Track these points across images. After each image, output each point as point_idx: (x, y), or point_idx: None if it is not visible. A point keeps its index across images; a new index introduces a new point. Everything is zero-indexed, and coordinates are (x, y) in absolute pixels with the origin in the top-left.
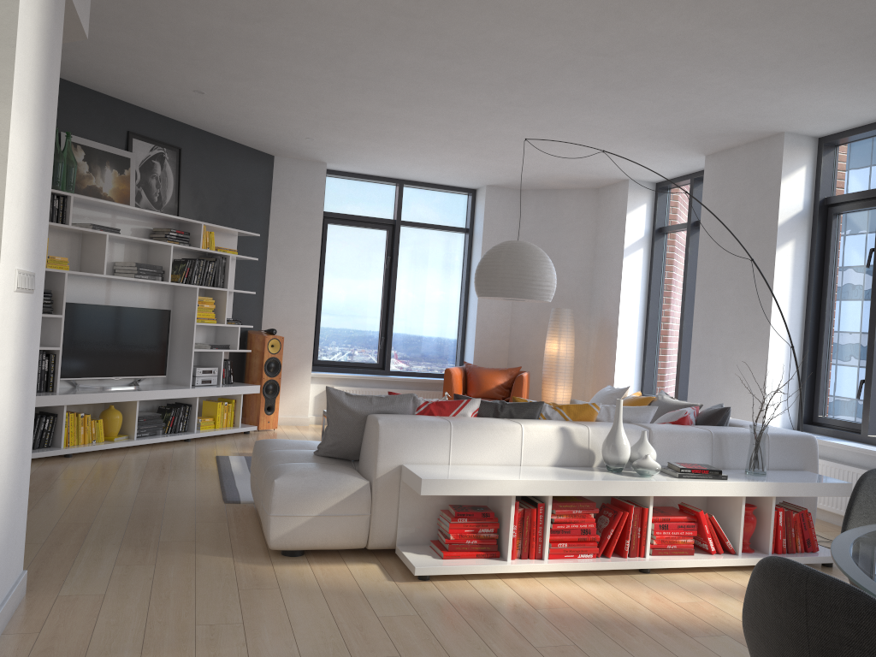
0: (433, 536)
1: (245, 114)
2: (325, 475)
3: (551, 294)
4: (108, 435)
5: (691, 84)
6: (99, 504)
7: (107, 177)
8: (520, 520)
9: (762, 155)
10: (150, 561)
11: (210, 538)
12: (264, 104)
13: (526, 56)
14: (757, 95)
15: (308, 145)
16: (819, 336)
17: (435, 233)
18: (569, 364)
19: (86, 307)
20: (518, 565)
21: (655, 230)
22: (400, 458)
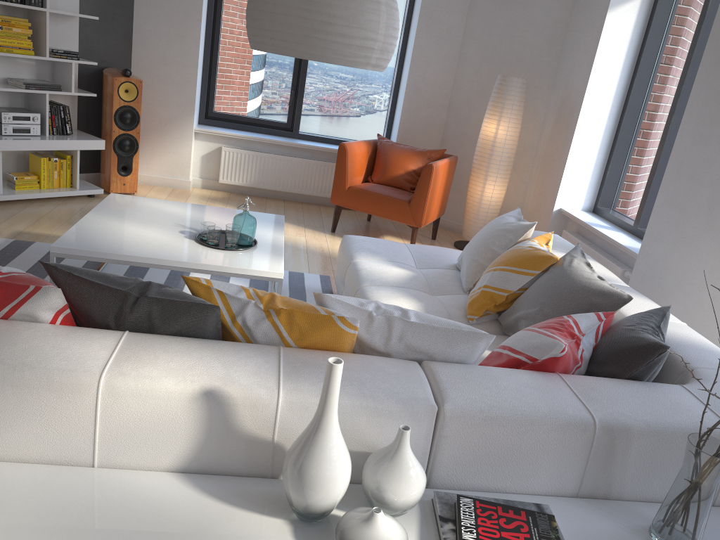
0: None
1: None
2: None
3: (375, 57)
4: None
5: None
6: None
7: None
8: None
9: None
10: None
11: None
12: None
13: None
14: None
15: None
16: None
17: None
18: (507, 153)
19: None
20: None
21: None
22: None
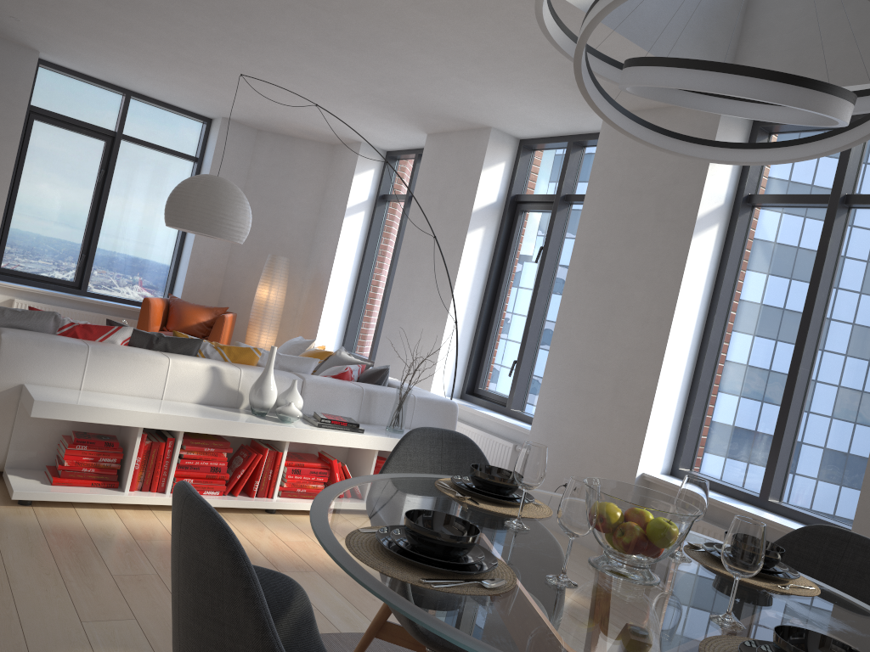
0: (51, 462)
1: None
2: None
3: (242, 236)
4: None
5: (406, 60)
6: None
7: None
8: (146, 453)
9: (471, 144)
10: None
11: None
12: None
13: None
14: (465, 86)
15: (14, 25)
16: (491, 317)
17: (160, 156)
18: (277, 311)
19: None
20: (135, 496)
21: (379, 196)
22: (23, 377)
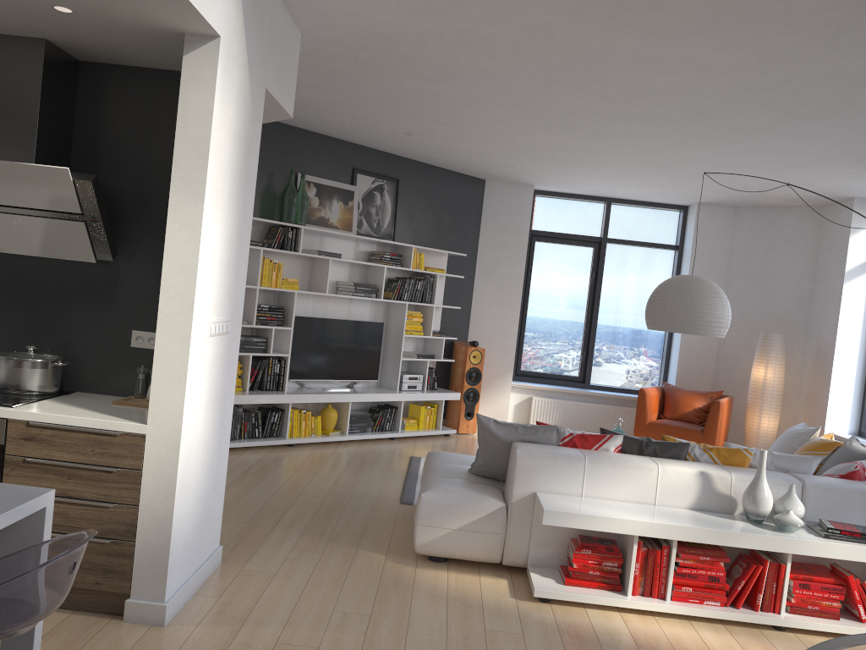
0: (563, 562)
1: (450, 149)
2: (467, 493)
3: (722, 330)
4: (325, 429)
5: None
6: (300, 492)
7: (334, 209)
8: (643, 559)
9: None
10: (319, 549)
11: (375, 535)
12: (465, 141)
13: (696, 96)
14: None
15: (513, 171)
16: None
17: (642, 251)
18: (776, 391)
19: (312, 320)
20: (637, 601)
21: None
22: (535, 486)
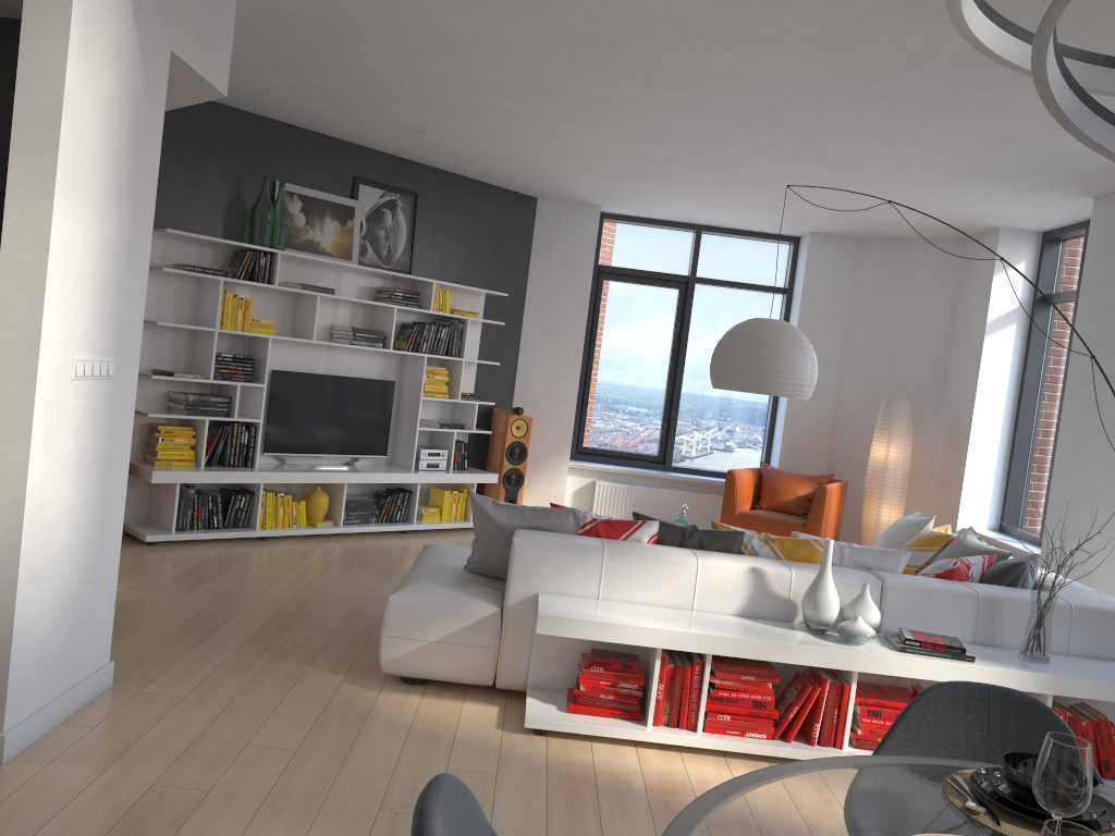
0: (573, 683)
1: (480, 153)
2: (450, 595)
3: (805, 390)
4: (312, 518)
5: (1013, 109)
6: (254, 597)
7: (326, 230)
8: (670, 679)
9: None
10: (255, 668)
11: (338, 651)
12: (496, 143)
13: (768, 82)
14: None
15: (568, 186)
16: None
17: (741, 294)
18: (900, 475)
19: (296, 375)
20: (658, 733)
21: (1037, 299)
22: (537, 585)
